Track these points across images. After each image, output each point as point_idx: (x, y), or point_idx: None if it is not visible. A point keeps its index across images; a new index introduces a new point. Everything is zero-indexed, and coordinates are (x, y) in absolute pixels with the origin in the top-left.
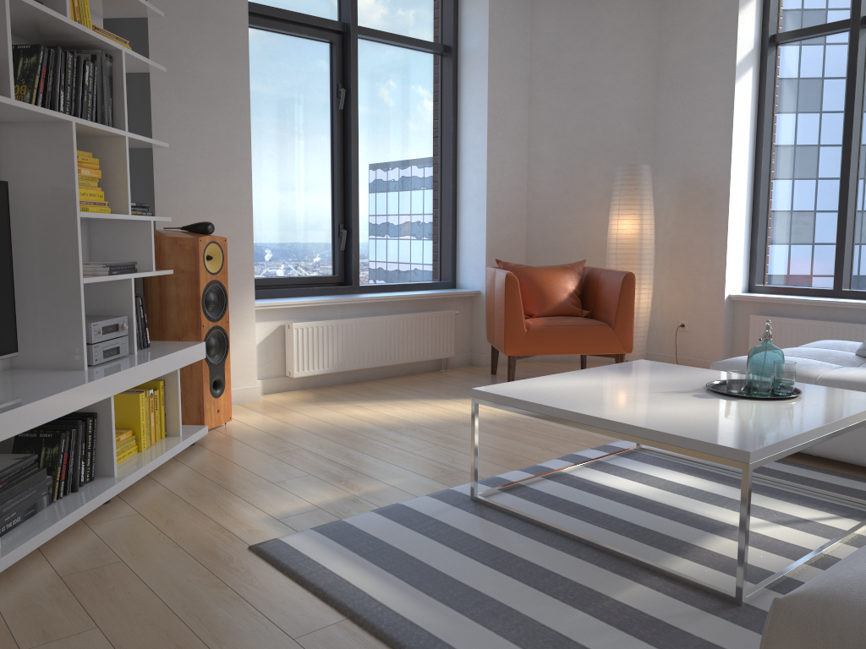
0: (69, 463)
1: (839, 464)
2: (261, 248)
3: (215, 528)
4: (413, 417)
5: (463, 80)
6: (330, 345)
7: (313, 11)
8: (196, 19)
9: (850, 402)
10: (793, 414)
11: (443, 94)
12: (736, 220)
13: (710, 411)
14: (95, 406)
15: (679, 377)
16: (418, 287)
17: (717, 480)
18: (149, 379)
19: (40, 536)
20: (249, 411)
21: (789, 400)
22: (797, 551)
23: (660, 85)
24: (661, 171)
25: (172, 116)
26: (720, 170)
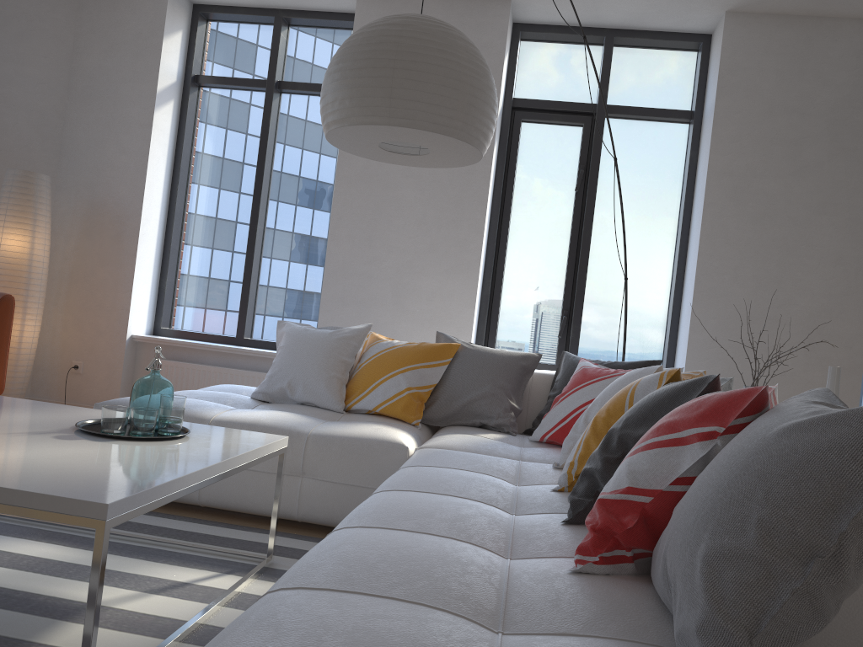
0: None
1: (227, 513)
2: None
3: None
4: None
5: None
6: None
7: None
8: None
9: (240, 442)
10: (176, 455)
11: None
12: (145, 255)
13: (71, 454)
14: None
15: (44, 416)
16: None
17: (85, 546)
18: None
19: None
20: None
21: (175, 441)
22: (168, 625)
23: (72, 93)
24: (66, 188)
25: None
26: (132, 198)
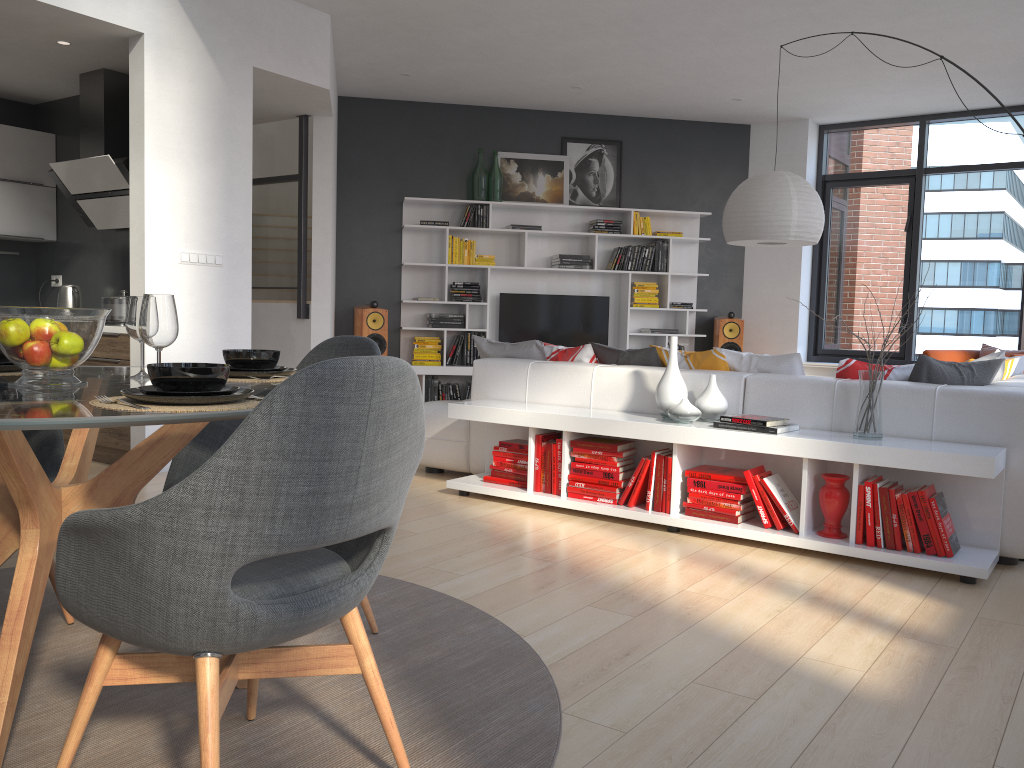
0: None
1: None
2: (840, 330)
3: None
4: None
5: None
6: None
7: (894, 165)
8: None
9: None
10: None
11: None
12: None
13: None
14: None
15: None
16: None
17: None
18: None
19: None
20: None
21: None
22: None
23: None
24: None
25: (755, 255)
26: None
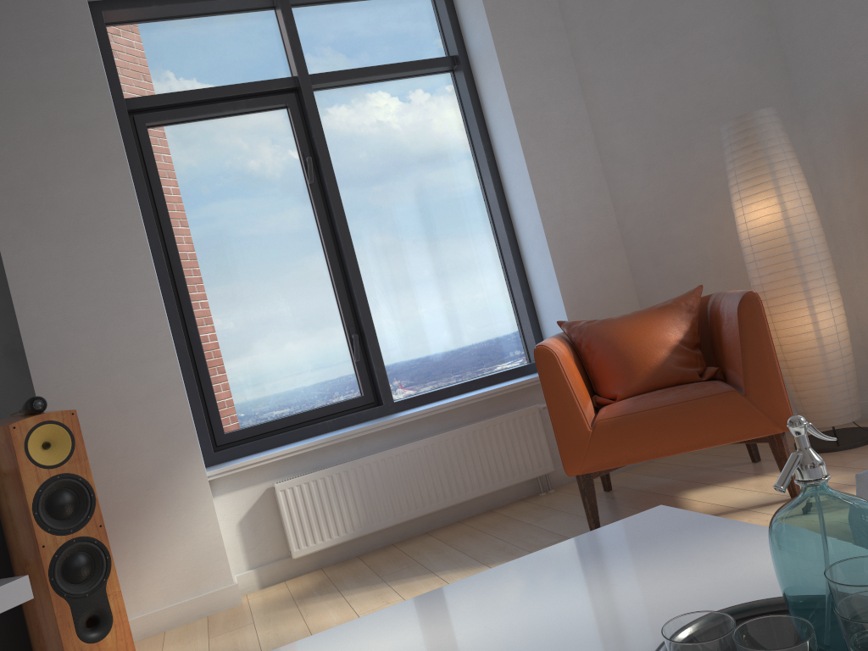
0: None
1: None
2: (246, 388)
3: None
4: None
5: (482, 91)
6: (341, 500)
7: (251, 77)
8: (43, 137)
9: None
10: None
11: (467, 118)
12: None
13: None
14: None
15: (656, 587)
16: (488, 382)
17: None
18: None
19: None
20: (199, 634)
21: None
22: None
23: None
24: (811, 109)
25: (35, 264)
26: None
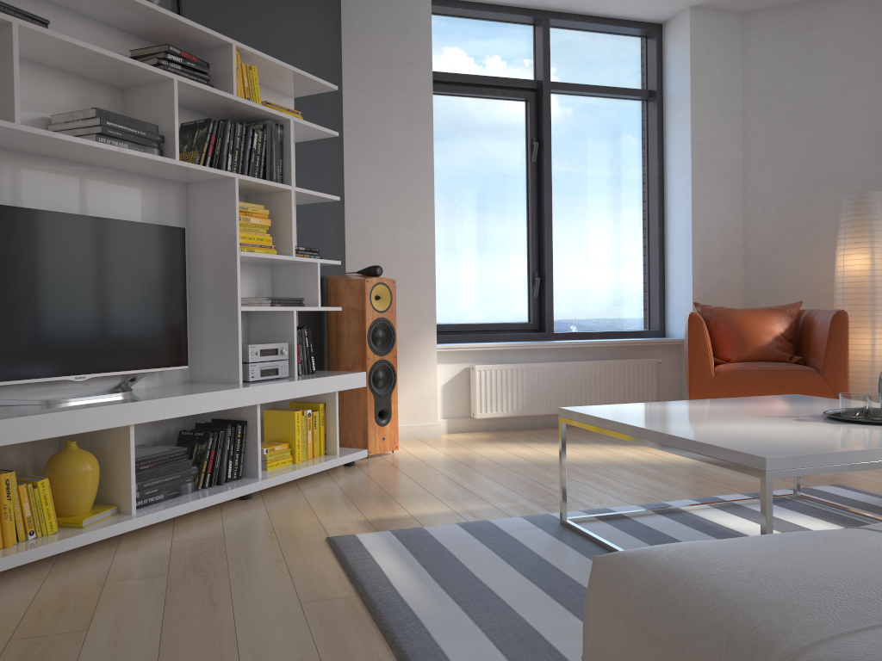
0: (216, 459)
1: None
2: (455, 296)
3: (313, 523)
4: (573, 457)
5: (668, 122)
6: (514, 388)
7: (507, 73)
8: (385, 91)
9: None
10: None
11: (649, 139)
12: None
13: (789, 430)
14: (246, 415)
15: (811, 406)
16: (619, 335)
17: None
18: (296, 396)
19: (170, 510)
20: (422, 445)
21: None
22: None
23: None
24: None
25: (362, 177)
26: None
